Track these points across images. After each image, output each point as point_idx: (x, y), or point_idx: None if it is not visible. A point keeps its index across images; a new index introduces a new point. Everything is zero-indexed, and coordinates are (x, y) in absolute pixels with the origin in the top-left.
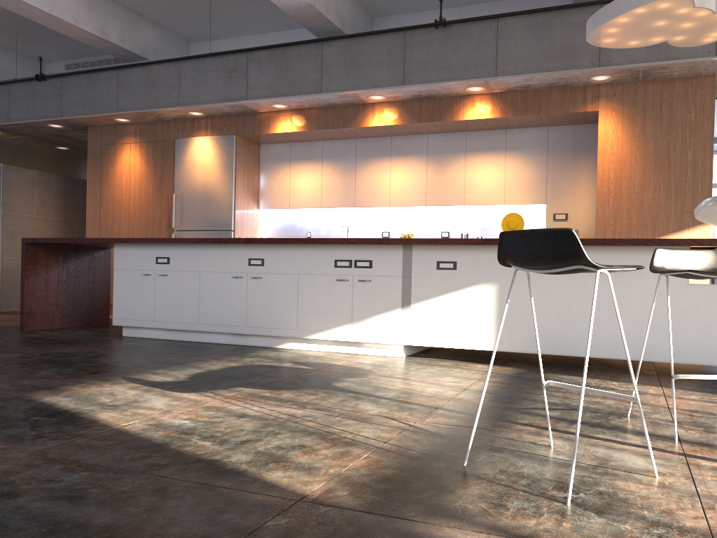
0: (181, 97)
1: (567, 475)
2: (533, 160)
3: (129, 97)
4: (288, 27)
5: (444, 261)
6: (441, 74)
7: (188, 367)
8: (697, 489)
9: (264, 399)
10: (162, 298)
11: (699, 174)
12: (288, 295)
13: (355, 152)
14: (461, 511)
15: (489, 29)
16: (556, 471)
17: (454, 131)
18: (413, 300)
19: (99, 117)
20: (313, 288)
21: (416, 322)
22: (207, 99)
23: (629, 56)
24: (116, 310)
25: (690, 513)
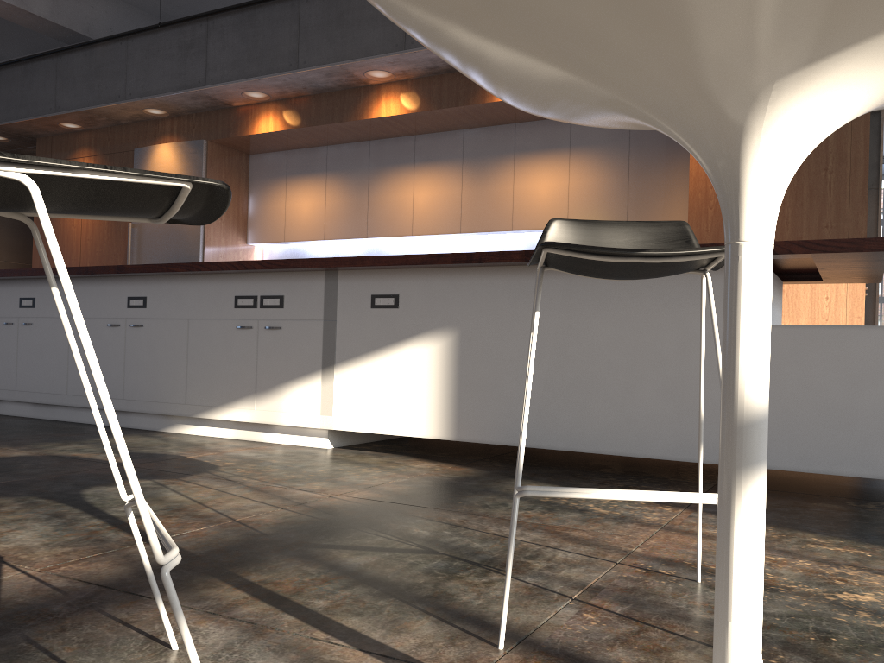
0: (128, 87)
1: None
2: (608, 160)
3: (69, 91)
4: None
5: (381, 295)
6: None
7: None
8: None
9: None
10: (26, 358)
11: (846, 167)
12: (176, 351)
13: (368, 160)
14: None
15: None
16: None
17: (497, 123)
18: (338, 357)
19: (38, 121)
20: (207, 340)
21: (343, 393)
22: (159, 87)
23: None
24: None
25: None
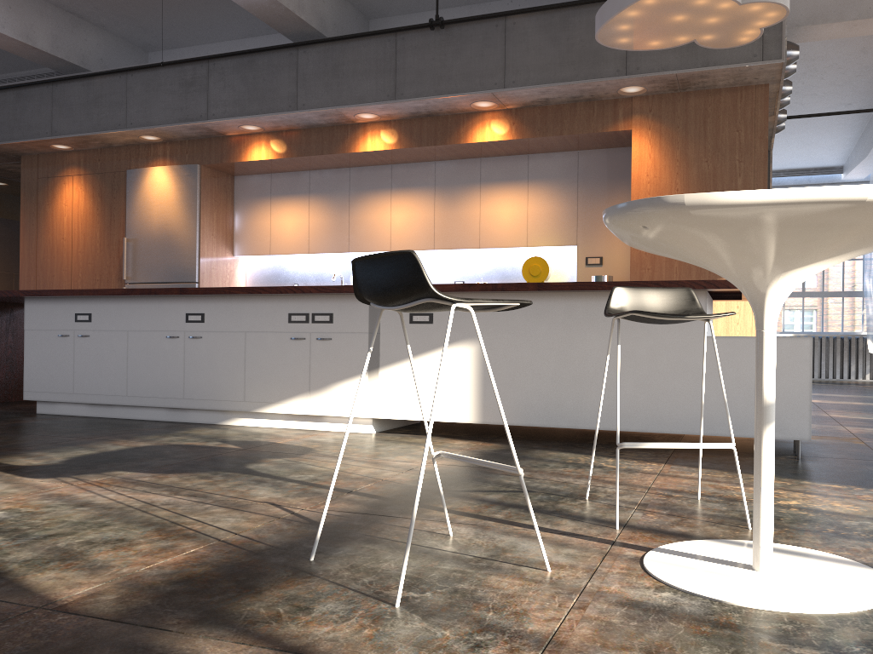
0: (129, 117)
1: (434, 570)
2: (560, 191)
3: (66, 117)
4: (266, 31)
5: (418, 313)
6: (439, 86)
7: (80, 448)
8: (587, 584)
9: (135, 485)
10: (83, 365)
11: None
12: (234, 358)
13: (348, 184)
14: (244, 617)
15: (496, 30)
16: (425, 565)
17: (465, 157)
18: (382, 362)
19: (31, 143)
20: (263, 349)
21: (386, 389)
22: (160, 119)
23: (661, 62)
24: (28, 381)
25: (547, 614)
